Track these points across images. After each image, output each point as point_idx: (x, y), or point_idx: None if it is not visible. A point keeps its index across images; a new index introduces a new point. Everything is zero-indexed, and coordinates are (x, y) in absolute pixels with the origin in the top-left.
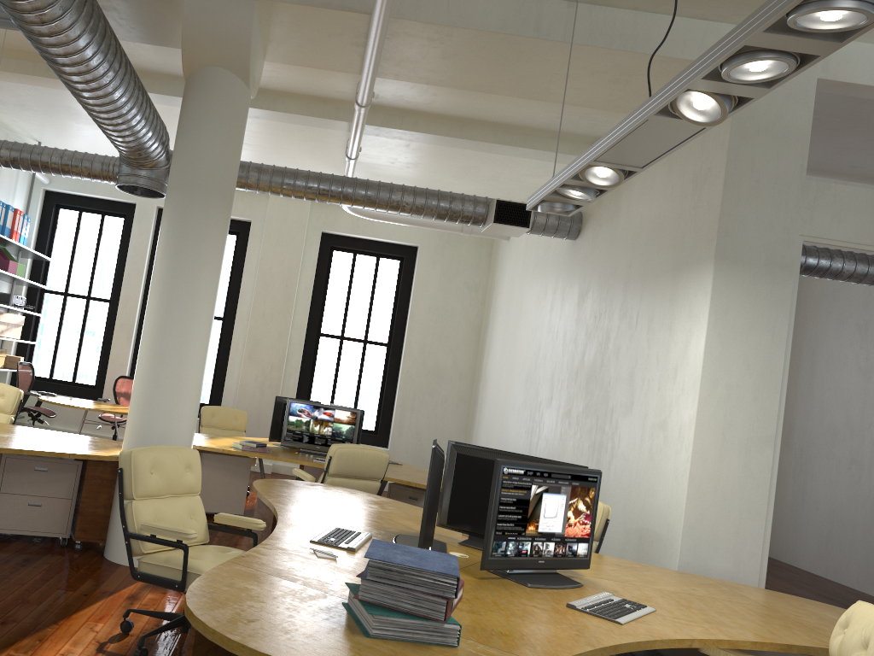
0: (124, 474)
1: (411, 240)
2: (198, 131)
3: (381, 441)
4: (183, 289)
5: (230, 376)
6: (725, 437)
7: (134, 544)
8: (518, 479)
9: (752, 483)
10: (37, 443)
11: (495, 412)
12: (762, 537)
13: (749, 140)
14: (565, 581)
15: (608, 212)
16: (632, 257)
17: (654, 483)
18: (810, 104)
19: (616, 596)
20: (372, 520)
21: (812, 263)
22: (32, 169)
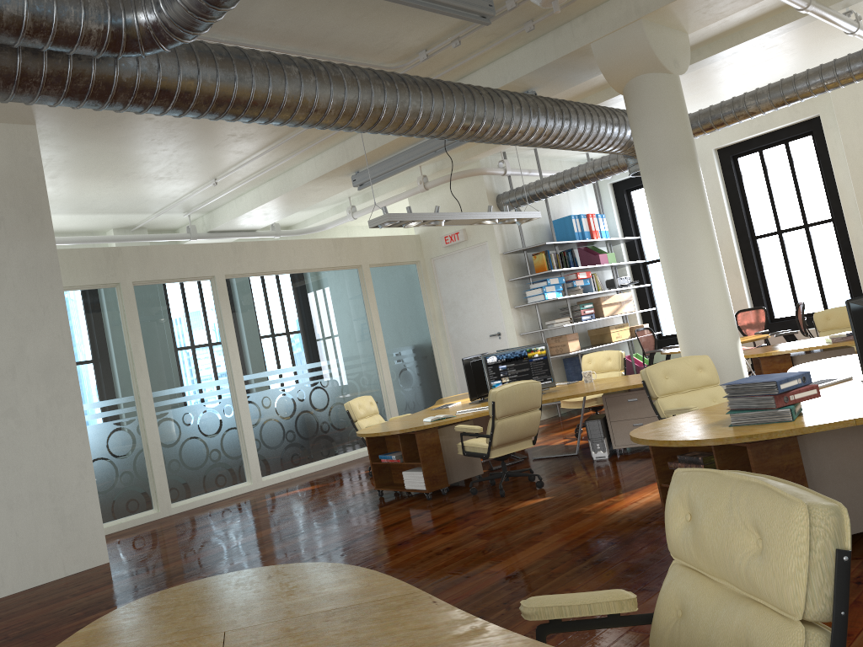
0: (645, 384)
1: None
2: (643, 128)
3: None
4: (678, 243)
5: (862, 272)
6: None
7: None
8: None
9: None
10: (622, 383)
11: None
12: None
13: None
14: None
15: None
16: None
17: None
18: None
19: None
20: None
21: None
22: (576, 186)
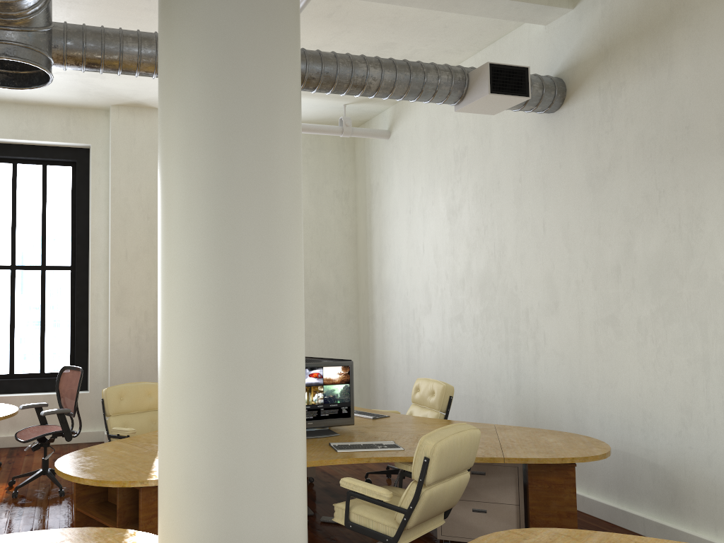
0: None
1: None
2: None
3: None
4: (261, 212)
5: (94, 335)
6: None
7: None
8: None
9: None
10: None
11: (418, 326)
12: None
13: None
14: None
15: (639, 63)
16: None
17: None
18: None
19: None
20: None
21: None
22: None
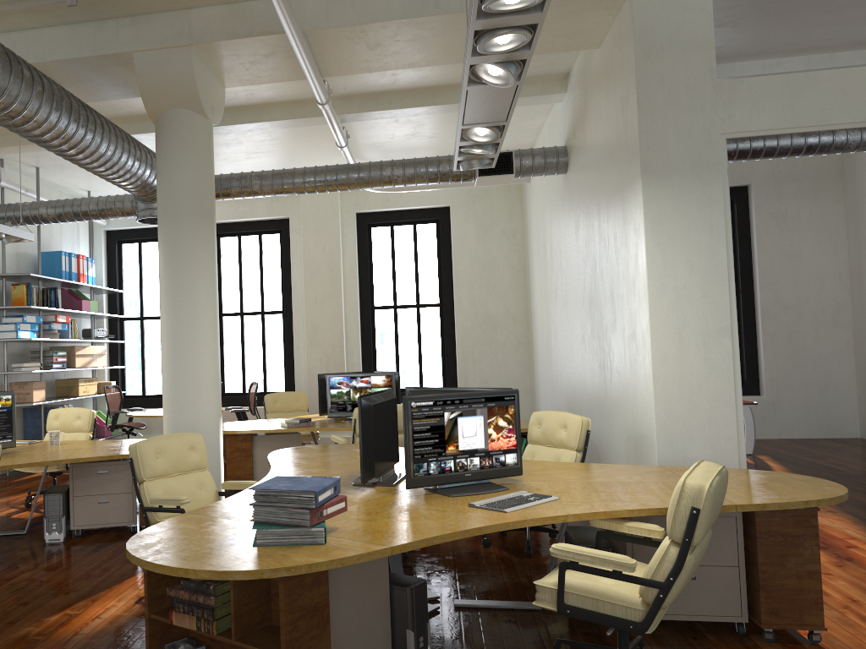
0: (133, 462)
1: (441, 202)
2: (170, 166)
3: None
4: (184, 302)
5: (297, 362)
6: (682, 336)
7: (150, 516)
8: (428, 410)
9: (716, 374)
10: (95, 451)
11: (544, 349)
12: (735, 421)
13: (655, 57)
14: (491, 487)
15: (580, 143)
16: (598, 183)
17: (636, 390)
18: (708, 9)
19: (530, 493)
20: (356, 466)
21: (813, 142)
22: (75, 220)
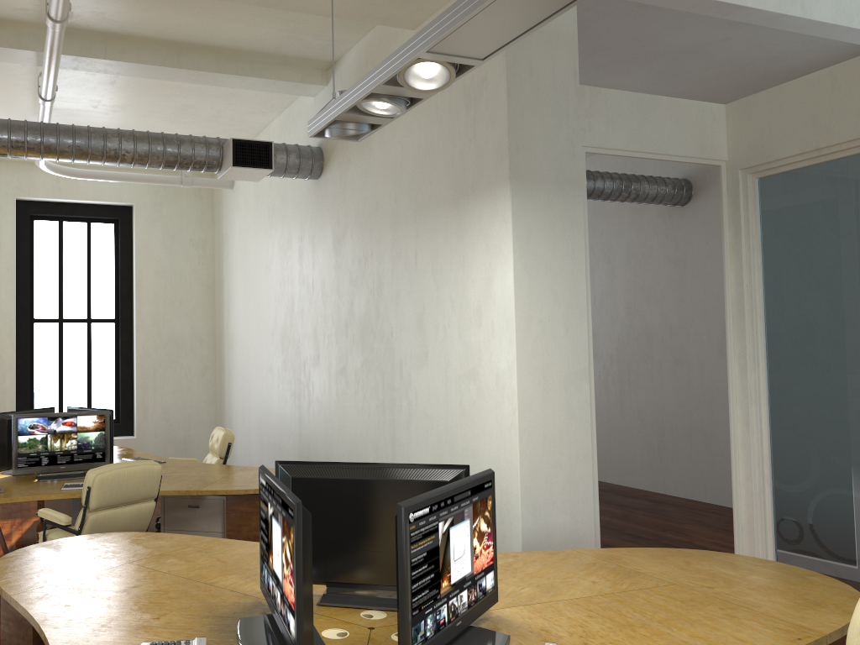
0: None
1: (125, 199)
2: None
3: (125, 429)
4: None
5: None
6: (546, 379)
7: None
8: (425, 523)
9: (576, 424)
10: None
11: (249, 377)
12: (592, 479)
13: (525, 42)
14: (491, 640)
15: (357, 143)
16: (397, 190)
17: (472, 442)
18: None
19: None
20: (188, 596)
21: None
22: None
